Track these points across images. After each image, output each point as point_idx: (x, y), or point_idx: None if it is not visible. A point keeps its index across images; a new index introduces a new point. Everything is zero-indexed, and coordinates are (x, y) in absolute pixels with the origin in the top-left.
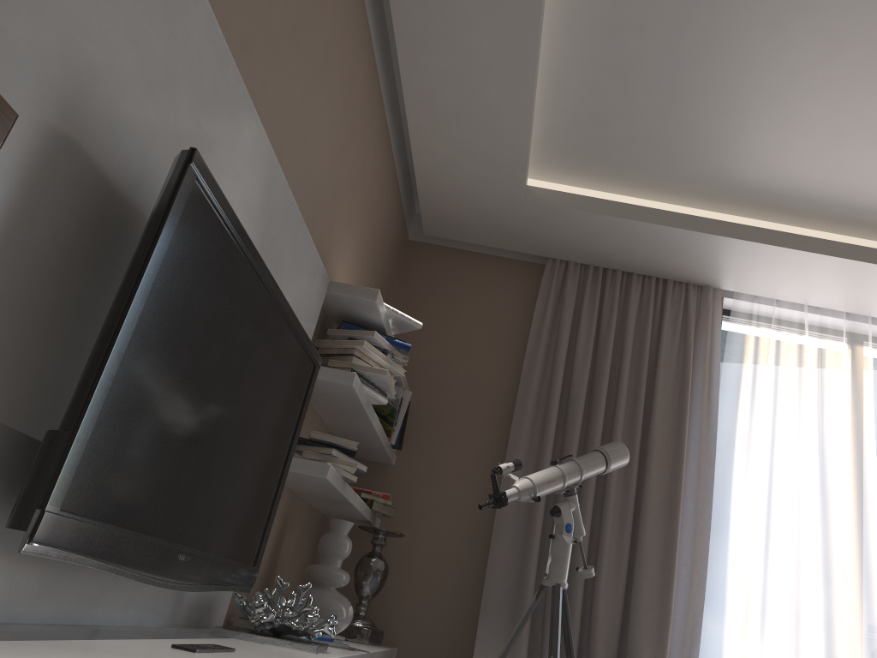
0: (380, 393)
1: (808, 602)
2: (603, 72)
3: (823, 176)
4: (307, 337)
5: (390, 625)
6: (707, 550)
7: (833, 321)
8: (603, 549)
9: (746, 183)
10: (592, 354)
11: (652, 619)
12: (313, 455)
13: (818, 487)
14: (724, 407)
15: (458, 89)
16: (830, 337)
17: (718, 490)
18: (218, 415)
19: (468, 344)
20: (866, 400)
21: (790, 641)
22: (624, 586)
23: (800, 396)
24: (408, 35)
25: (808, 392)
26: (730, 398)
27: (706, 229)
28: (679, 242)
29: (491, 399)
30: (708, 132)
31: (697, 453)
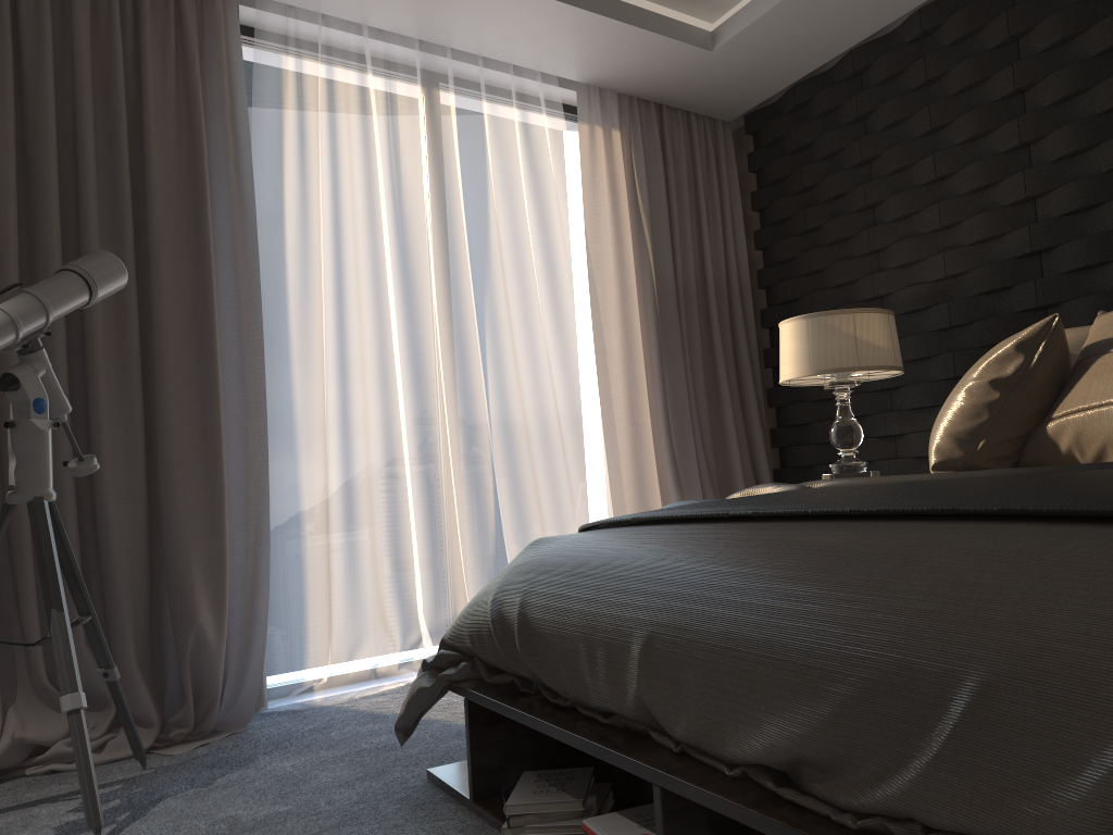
0: None
1: (403, 432)
2: None
3: None
4: None
5: None
6: (265, 392)
7: (404, 53)
8: (99, 421)
9: None
10: (15, 97)
11: (197, 502)
12: None
13: (401, 285)
14: (262, 183)
15: None
16: (401, 77)
17: (269, 306)
18: None
19: None
20: (452, 166)
21: (383, 483)
22: (145, 467)
23: (369, 162)
24: None
25: (379, 157)
26: (270, 169)
27: None
28: None
29: None
30: None
31: (232, 256)
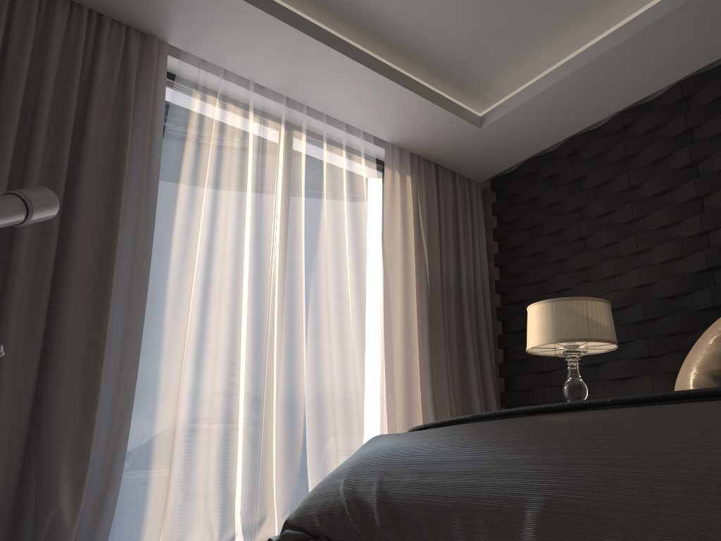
0: None
1: (242, 365)
2: None
3: None
4: None
5: None
6: (143, 321)
7: (275, 104)
8: (8, 326)
9: None
10: None
11: (75, 401)
12: None
13: (253, 258)
14: (165, 171)
15: None
16: (272, 118)
17: (156, 259)
18: None
19: None
20: (299, 181)
21: (222, 404)
22: (38, 368)
23: (243, 170)
24: None
25: (251, 167)
26: (172, 163)
27: None
28: None
29: None
30: None
31: (135, 217)
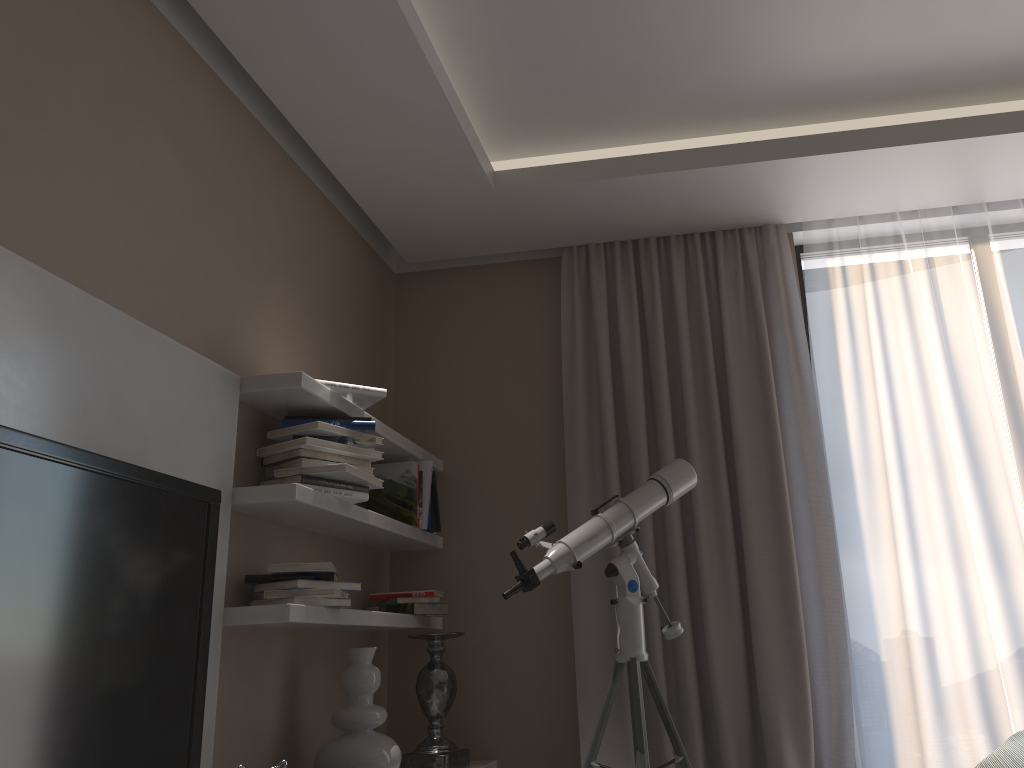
0: (357, 489)
1: (977, 586)
2: (512, 6)
3: (851, 49)
4: (169, 478)
5: (482, 735)
6: (836, 554)
7: (938, 223)
8: (704, 588)
9: (759, 87)
10: (641, 352)
11: (781, 657)
12: (277, 593)
13: (962, 437)
14: (820, 371)
15: (340, 87)
16: (937, 245)
17: (836, 476)
18: (3, 640)
19: (495, 380)
20: (1000, 312)
21: (965, 638)
22: (741, 625)
23: (914, 330)
24: (242, 41)
25: (922, 323)
26: (825, 358)
27: (730, 159)
28: (704, 185)
29: (537, 439)
30: (680, 39)
31: (797, 439)
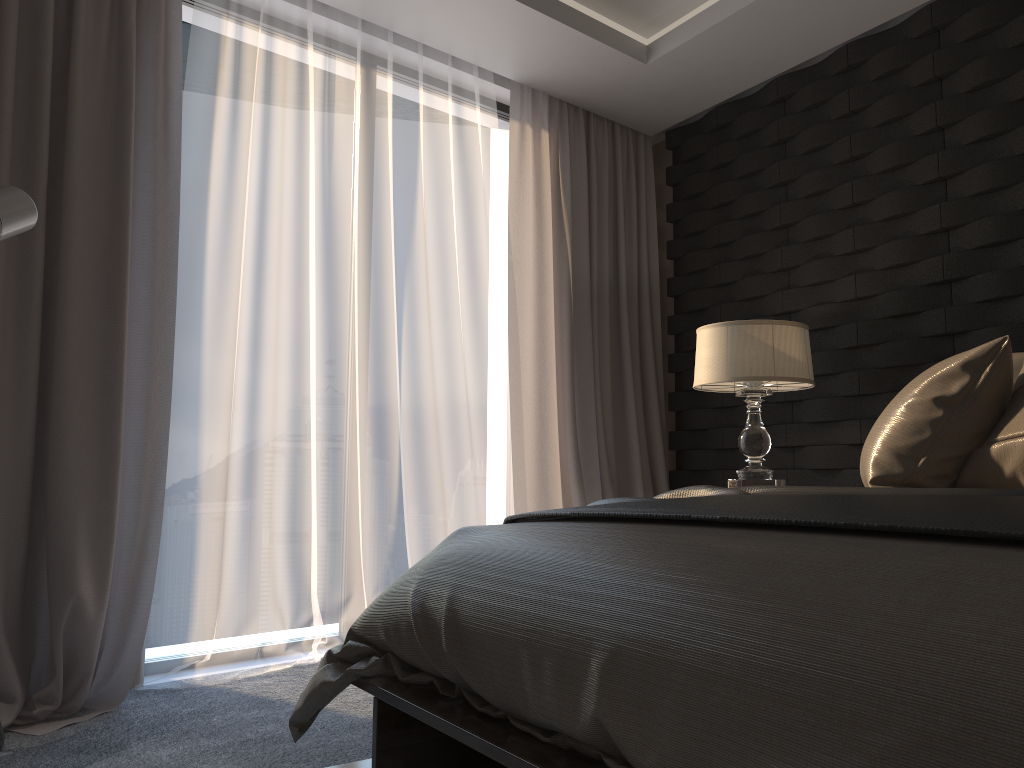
0: None
1: (312, 407)
2: None
3: None
4: None
5: None
6: (172, 354)
7: (346, 31)
8: None
9: None
10: None
11: (89, 463)
12: None
13: (323, 259)
14: (190, 141)
15: None
16: (341, 54)
17: (185, 266)
18: None
19: None
20: (384, 146)
21: (287, 457)
22: (35, 421)
23: (302, 133)
24: None
25: (313, 129)
26: (199, 128)
27: None
28: None
29: None
30: None
31: (151, 211)
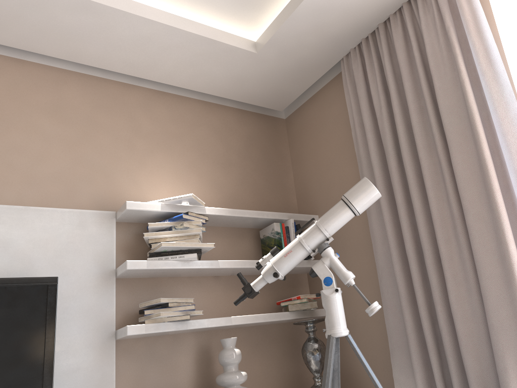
0: (192, 252)
1: None
2: None
3: None
4: (5, 279)
5: (361, 380)
6: None
7: None
8: (443, 266)
9: None
10: (386, 105)
11: (506, 316)
12: (143, 318)
13: None
14: (513, 56)
15: (121, 48)
16: None
17: None
18: None
19: (331, 158)
20: None
21: None
22: (477, 292)
23: None
24: (66, 54)
25: None
26: (515, 43)
27: None
28: None
29: None
30: None
31: (497, 123)
